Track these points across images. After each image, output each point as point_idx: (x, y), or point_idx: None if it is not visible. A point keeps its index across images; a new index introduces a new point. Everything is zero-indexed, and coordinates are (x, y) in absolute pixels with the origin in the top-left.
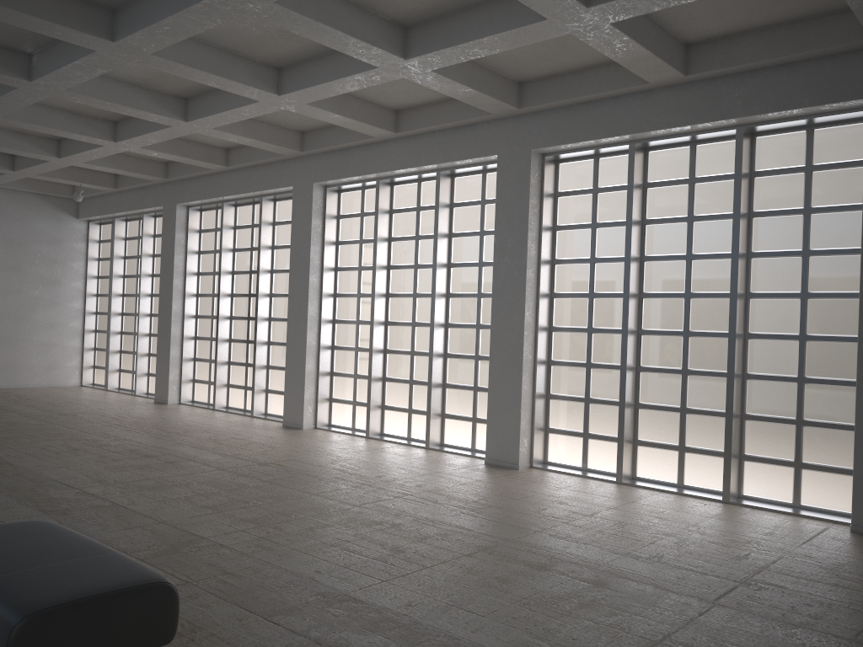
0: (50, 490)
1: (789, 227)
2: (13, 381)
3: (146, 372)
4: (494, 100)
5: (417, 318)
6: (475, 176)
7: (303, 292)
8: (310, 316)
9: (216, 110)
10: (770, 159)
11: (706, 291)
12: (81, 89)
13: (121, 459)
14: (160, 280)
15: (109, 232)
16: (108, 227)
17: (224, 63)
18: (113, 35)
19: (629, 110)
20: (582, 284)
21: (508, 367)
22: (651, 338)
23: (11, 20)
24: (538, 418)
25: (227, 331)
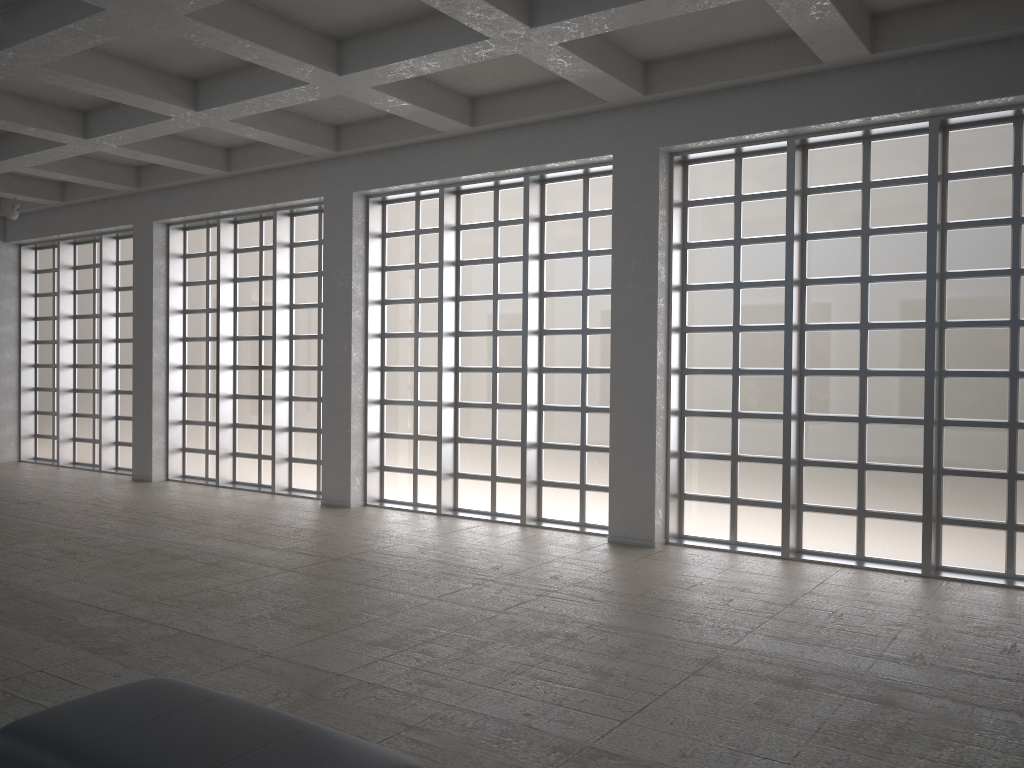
0: (79, 617)
1: (993, 241)
2: None
3: (113, 441)
4: (619, 84)
5: (499, 361)
6: (574, 182)
7: (344, 333)
8: (354, 363)
9: (242, 96)
10: (968, 158)
11: (888, 321)
12: (60, 65)
13: (145, 564)
14: (133, 320)
15: (50, 259)
16: (47, 253)
17: (273, 31)
18: None
19: (791, 98)
20: (724, 315)
21: (636, 421)
22: (818, 379)
23: None
24: (672, 482)
25: (231, 385)
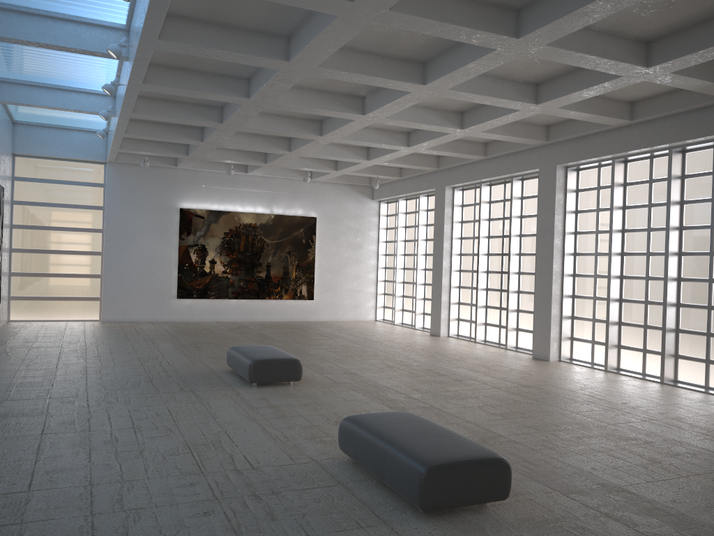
0: (388, 394)
1: None
2: (333, 316)
3: (422, 312)
4: None
5: (650, 272)
6: (706, 150)
7: (549, 252)
8: (554, 271)
9: (485, 119)
10: None
11: None
12: (393, 116)
13: (424, 375)
14: (433, 243)
15: (394, 208)
16: (393, 205)
17: (497, 87)
18: (424, 80)
19: None
20: None
21: None
22: None
23: (362, 81)
24: None
25: (485, 282)
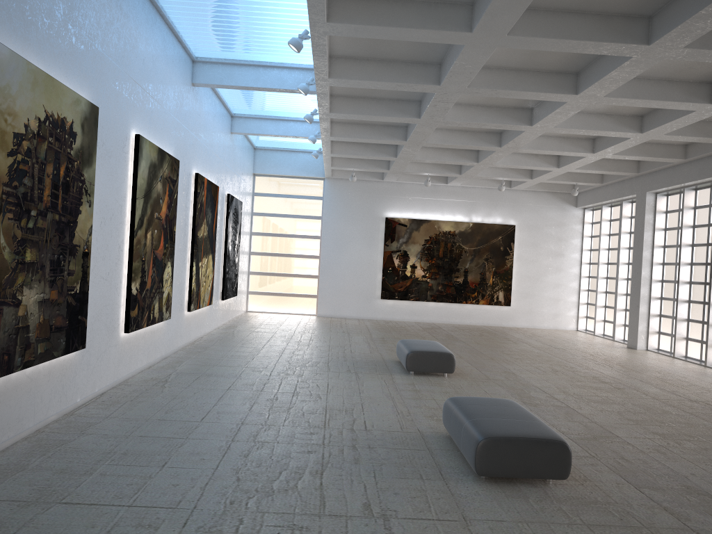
0: (531, 392)
1: None
2: (531, 323)
3: (622, 323)
4: None
5: None
6: None
7: None
8: None
9: (663, 122)
10: None
11: None
12: (563, 124)
13: (584, 381)
14: (632, 252)
15: (599, 215)
16: (598, 212)
17: (661, 89)
18: (576, 90)
19: None
20: None
21: None
22: None
23: (514, 96)
24: None
25: (687, 293)
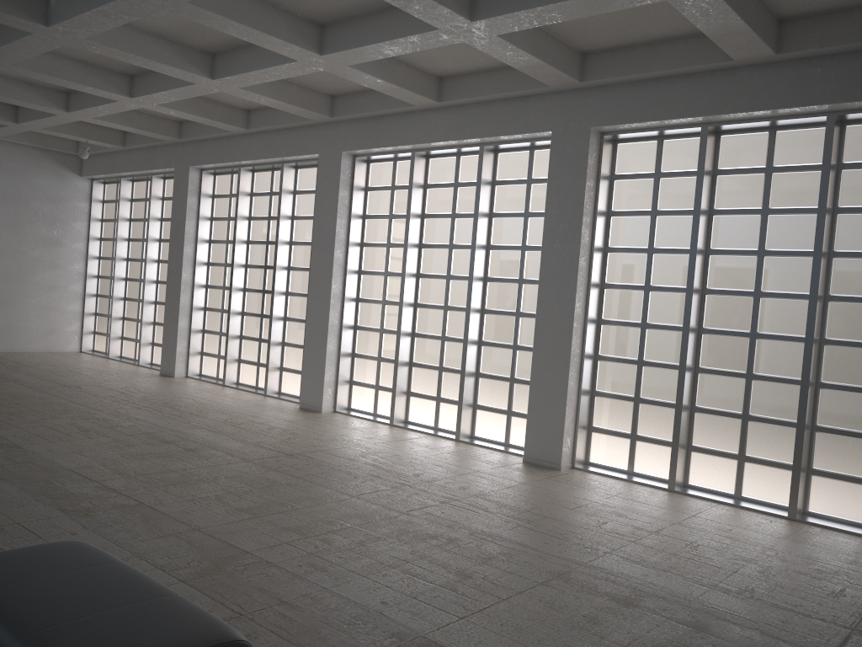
0: (67, 483)
1: None
2: (10, 345)
3: (150, 342)
4: (556, 71)
5: (450, 301)
6: (521, 153)
7: (327, 268)
8: (333, 293)
9: (247, 68)
10: (861, 151)
11: (779, 291)
12: (102, 38)
13: (138, 444)
14: (169, 246)
15: (114, 192)
16: (112, 187)
17: (265, 16)
18: None
19: (706, 90)
20: (637, 275)
21: (554, 361)
22: (713, 337)
23: None
24: (582, 416)
25: (240, 304)
